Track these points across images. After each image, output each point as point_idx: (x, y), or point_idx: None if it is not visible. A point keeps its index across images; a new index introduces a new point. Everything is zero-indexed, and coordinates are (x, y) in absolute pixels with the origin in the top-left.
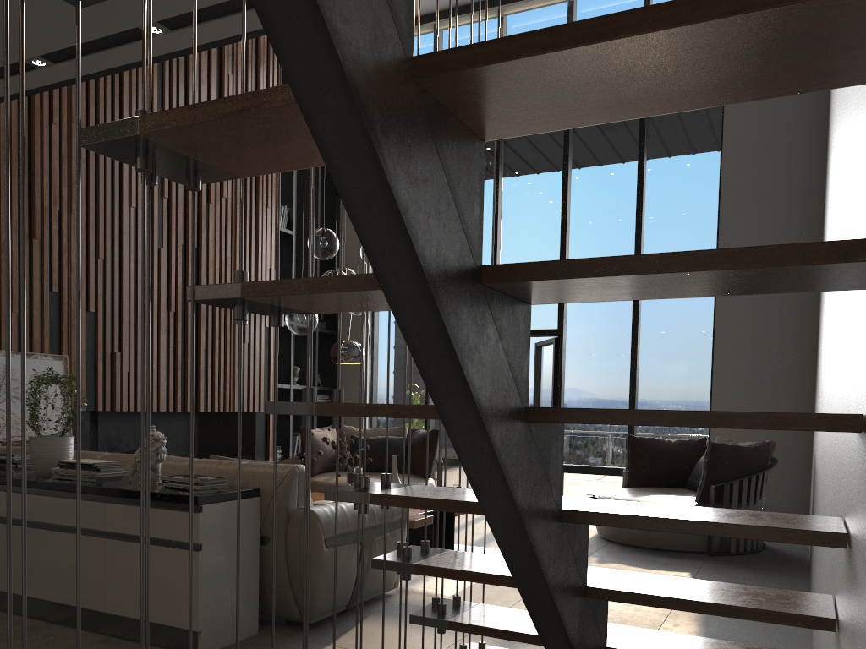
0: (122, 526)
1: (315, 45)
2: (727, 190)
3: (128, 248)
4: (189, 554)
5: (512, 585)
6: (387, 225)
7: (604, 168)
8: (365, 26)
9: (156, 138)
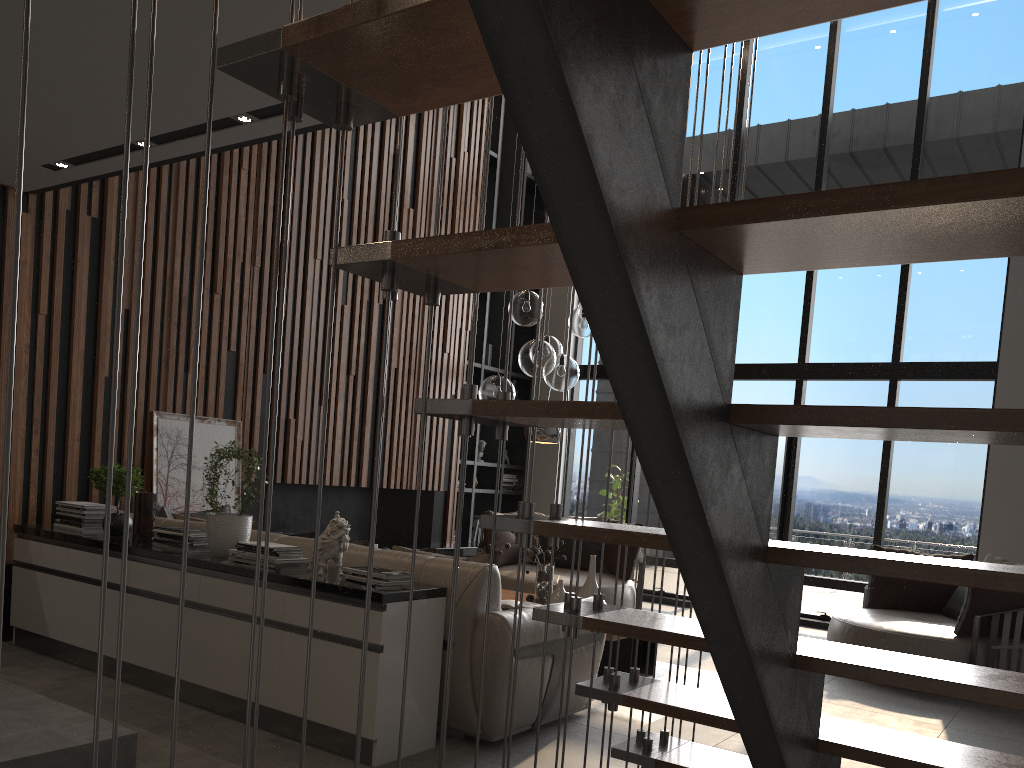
0: (299, 618)
1: (590, 216)
2: None
3: (311, 304)
4: (369, 655)
5: (733, 728)
6: (642, 375)
7: None
8: (638, 191)
9: (406, 262)
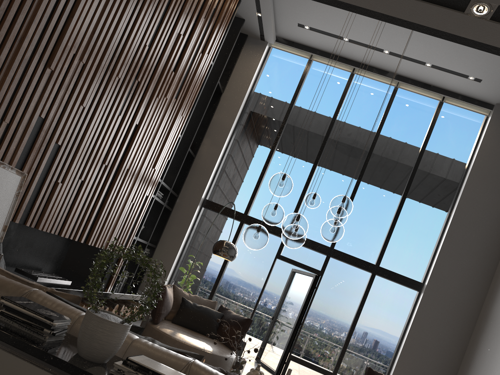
0: None
1: None
2: (449, 237)
3: (102, 105)
4: None
5: None
6: None
7: (380, 189)
8: None
9: None
